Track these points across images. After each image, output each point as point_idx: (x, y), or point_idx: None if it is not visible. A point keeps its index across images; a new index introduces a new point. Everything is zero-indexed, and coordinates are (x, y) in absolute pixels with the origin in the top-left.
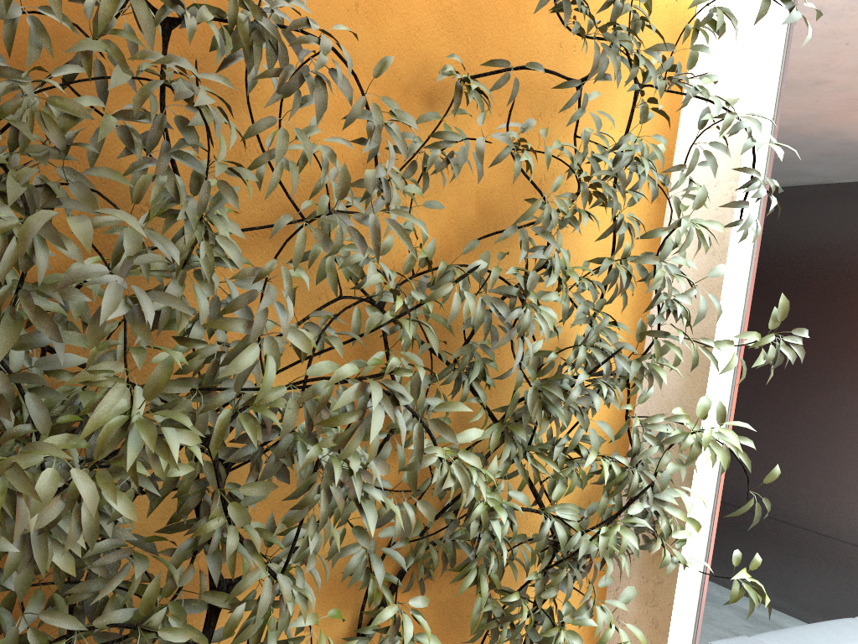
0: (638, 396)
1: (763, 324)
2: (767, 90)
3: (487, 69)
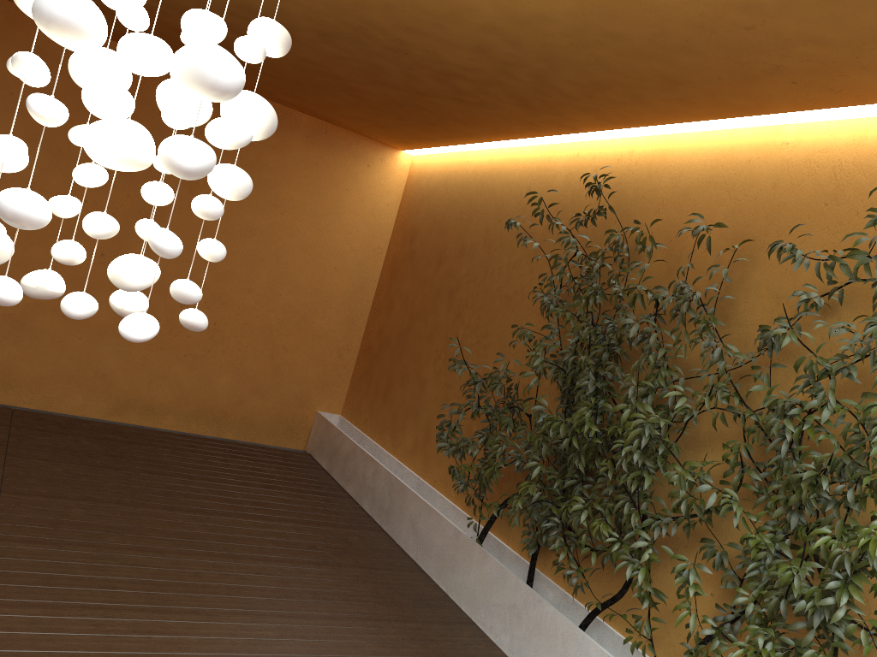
0: None
1: None
2: None
3: (867, 284)
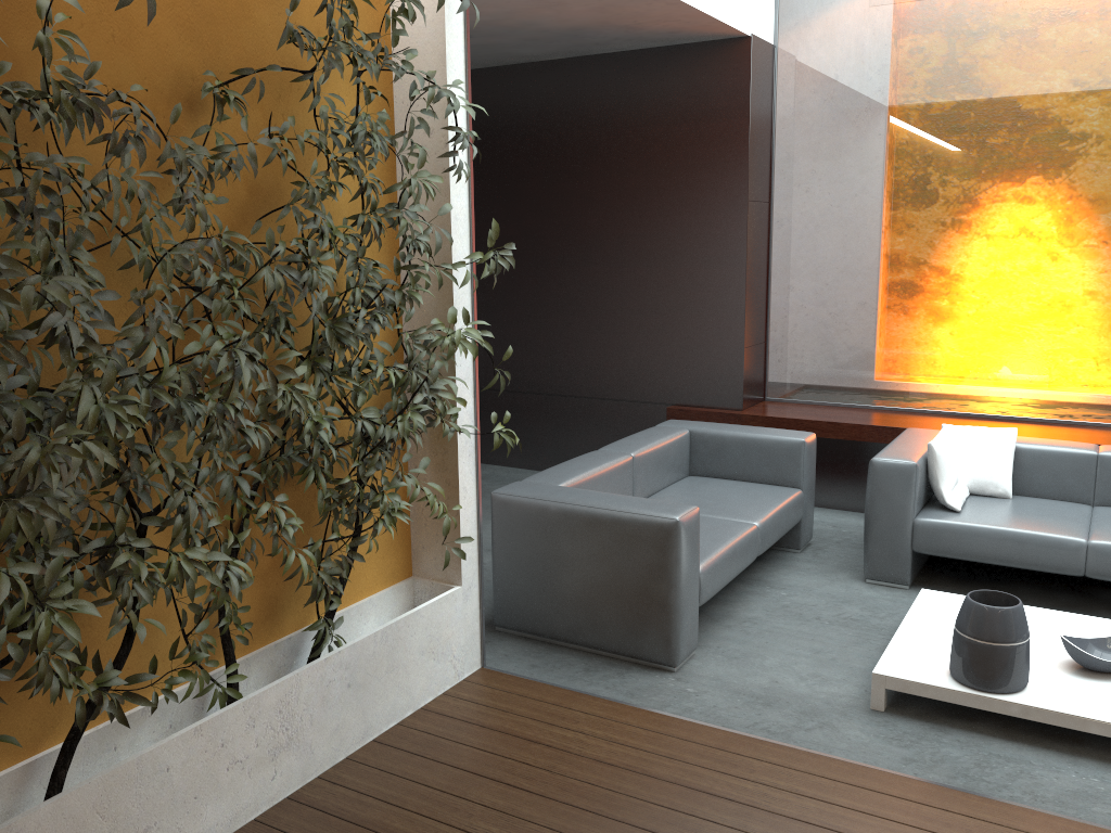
0: (404, 314)
1: (503, 210)
2: (457, 50)
3: (229, 67)
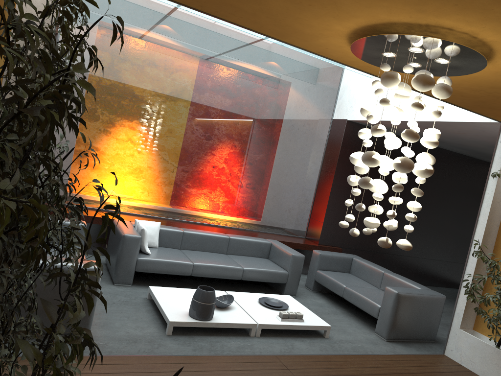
0: None
1: None
2: None
3: None
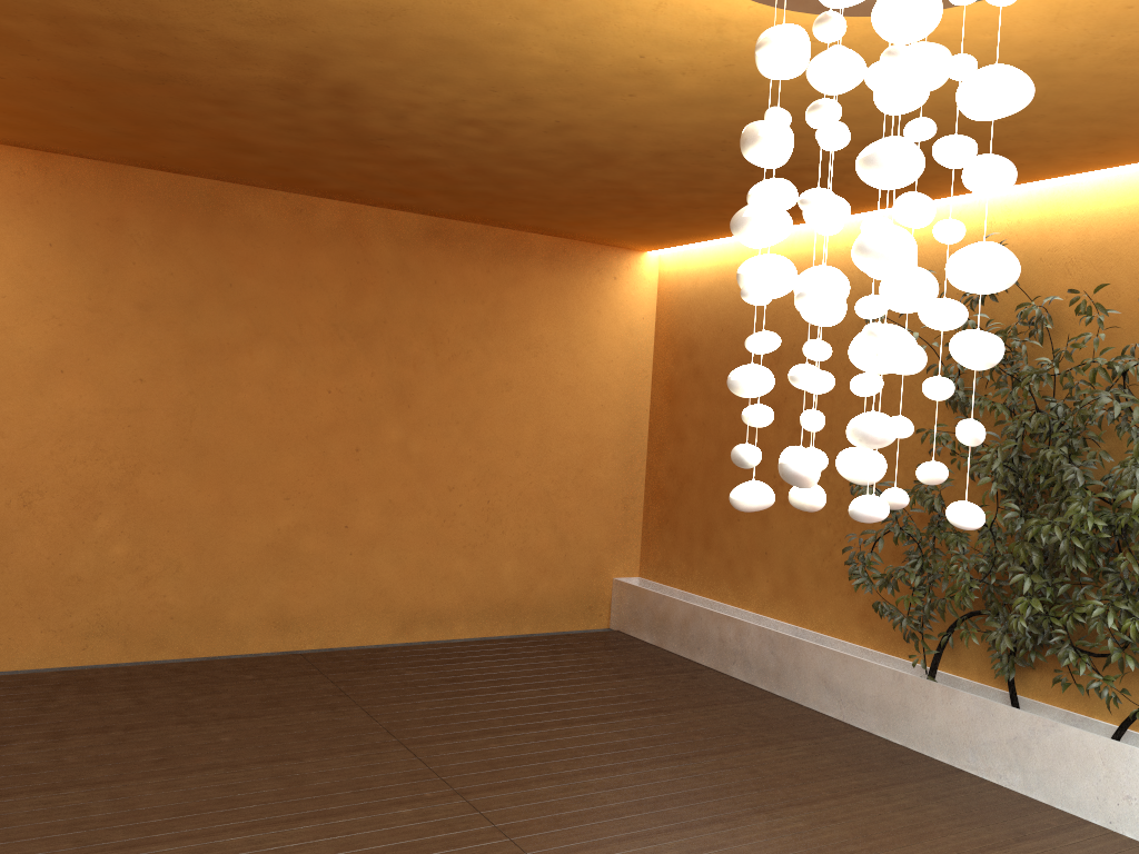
0: None
1: None
2: None
3: None
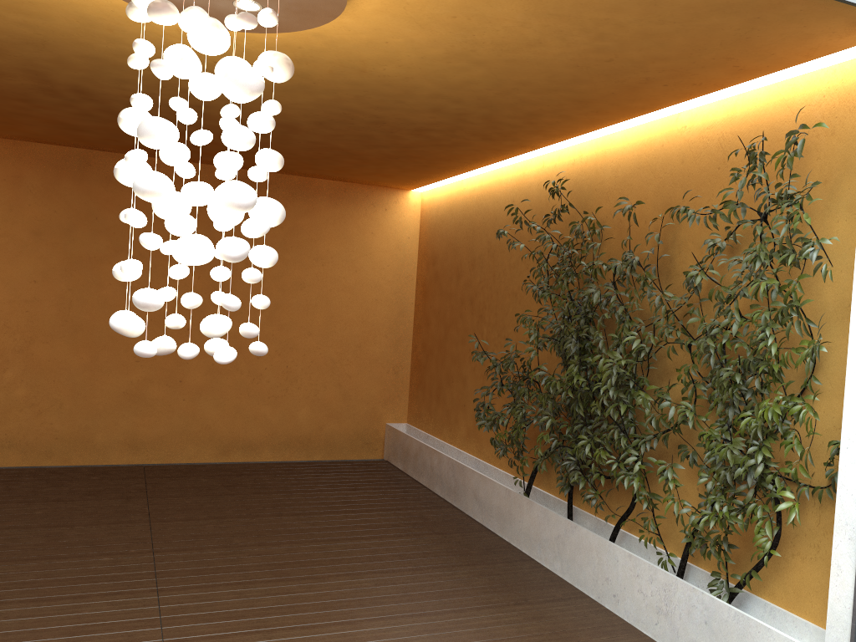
0: None
1: None
2: None
3: (756, 223)
